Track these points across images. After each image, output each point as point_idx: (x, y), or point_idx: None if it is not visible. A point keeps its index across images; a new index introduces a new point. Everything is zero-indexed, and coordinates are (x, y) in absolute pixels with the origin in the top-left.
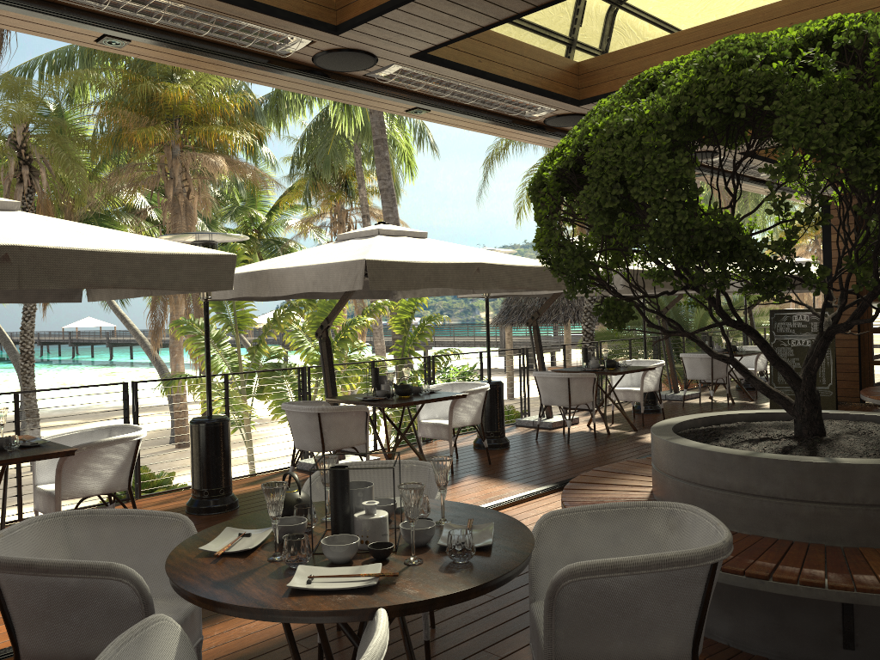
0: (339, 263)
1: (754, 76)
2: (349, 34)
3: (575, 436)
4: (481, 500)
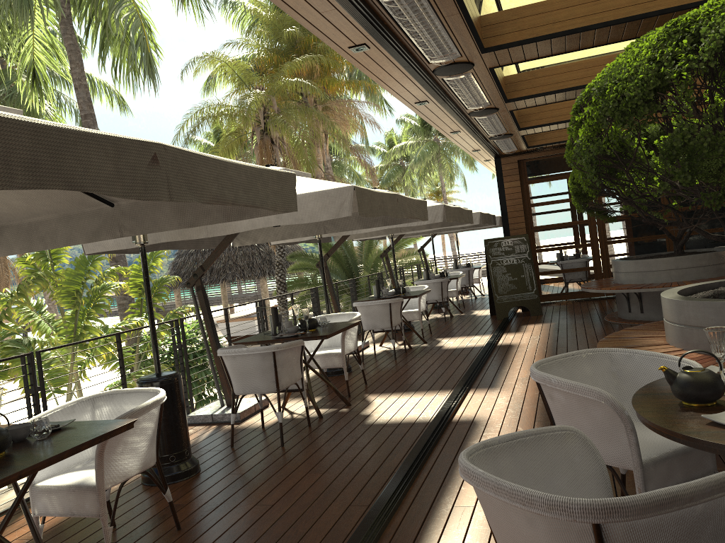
0: (314, 193)
1: None
2: None
3: (389, 354)
4: (423, 409)
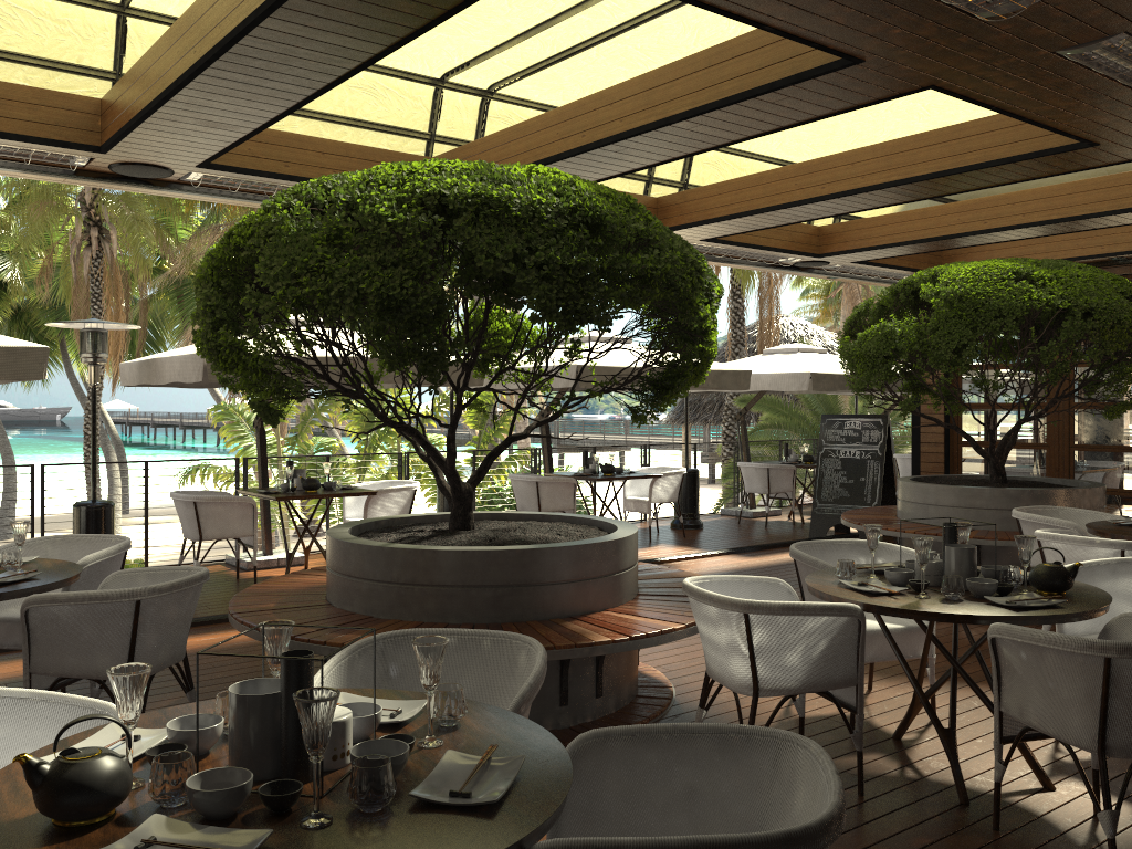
0: (191, 355)
1: (265, 222)
2: (115, 153)
3: None
4: None
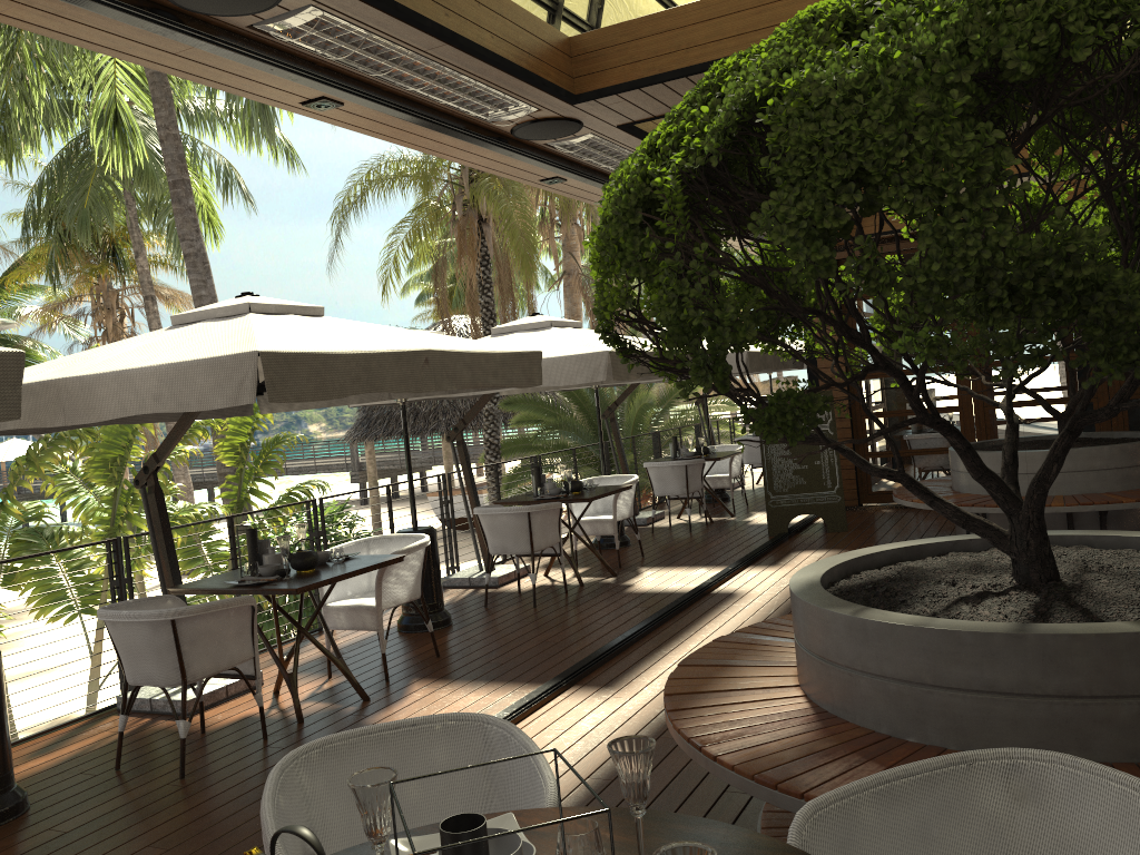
0: (204, 360)
1: None
2: None
3: (538, 595)
4: None
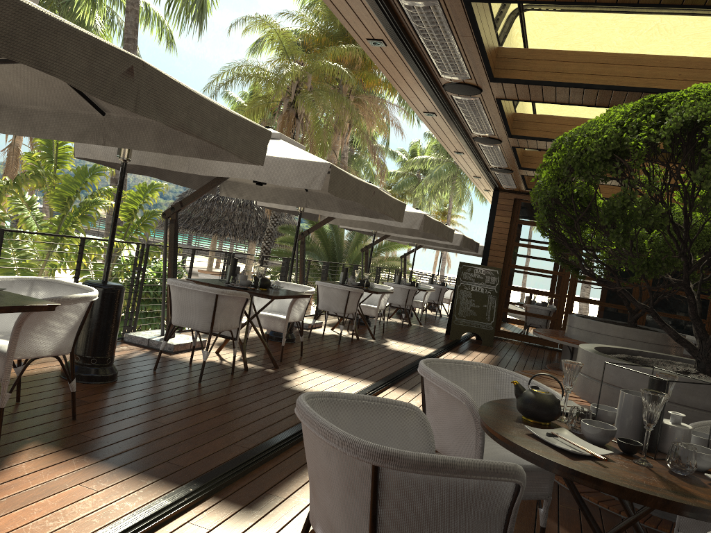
0: (294, 160)
1: None
2: None
3: (335, 338)
4: (341, 390)
